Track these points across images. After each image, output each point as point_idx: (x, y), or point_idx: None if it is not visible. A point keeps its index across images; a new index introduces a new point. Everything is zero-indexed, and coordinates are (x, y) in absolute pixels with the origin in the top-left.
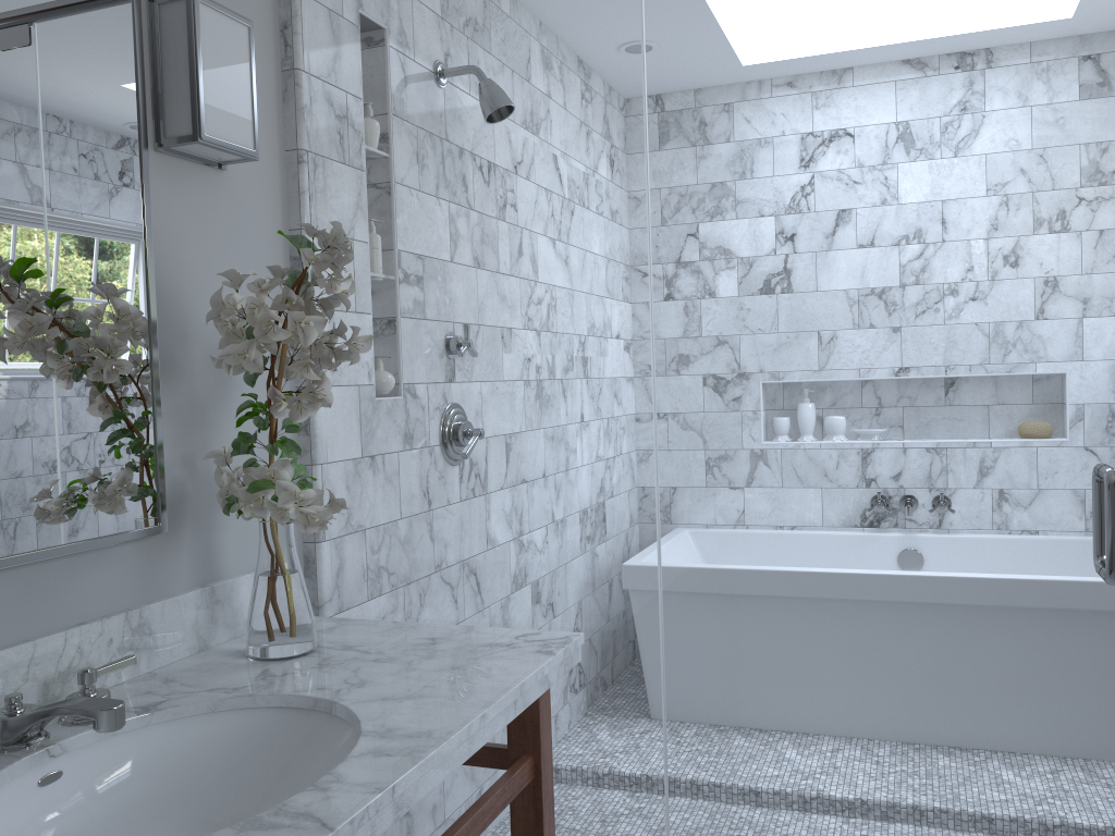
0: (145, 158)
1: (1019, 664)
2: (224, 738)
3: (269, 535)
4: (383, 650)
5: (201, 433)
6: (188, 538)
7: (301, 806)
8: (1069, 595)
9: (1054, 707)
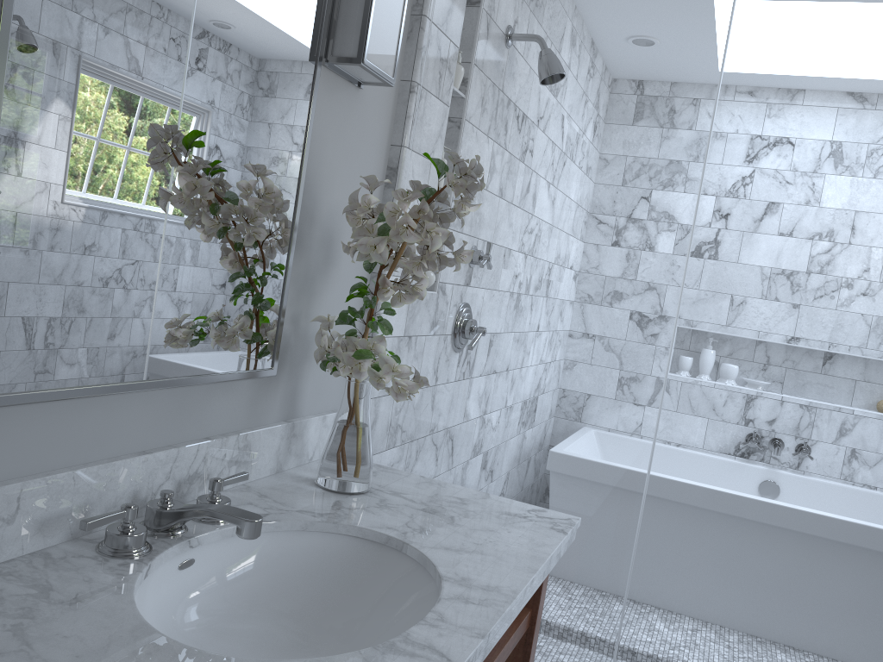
0: (318, 70)
1: (830, 585)
2: (310, 553)
3: (354, 392)
4: (425, 501)
5: (307, 299)
6: (284, 381)
7: (422, 638)
8: (880, 540)
9: (851, 624)
